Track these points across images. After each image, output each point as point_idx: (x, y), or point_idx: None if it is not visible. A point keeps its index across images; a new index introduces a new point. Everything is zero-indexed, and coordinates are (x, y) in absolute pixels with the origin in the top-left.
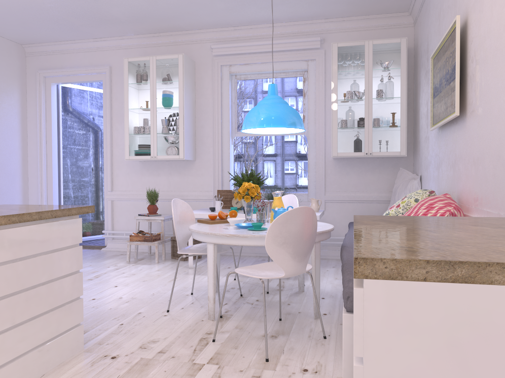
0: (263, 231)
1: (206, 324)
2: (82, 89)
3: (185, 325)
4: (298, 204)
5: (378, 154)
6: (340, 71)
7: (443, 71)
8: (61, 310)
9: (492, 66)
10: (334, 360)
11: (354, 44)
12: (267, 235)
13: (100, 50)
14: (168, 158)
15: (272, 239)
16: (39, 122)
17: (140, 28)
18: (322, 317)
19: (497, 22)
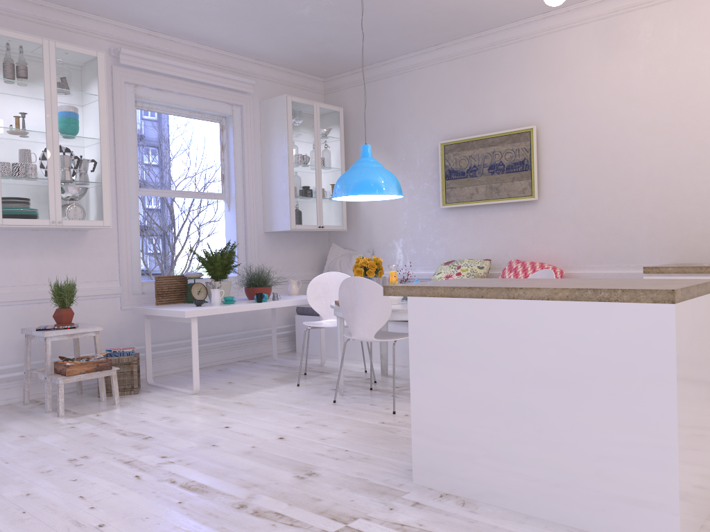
0: None
1: None
2: None
3: None
4: None
5: (328, 228)
6: (294, 129)
7: (489, 161)
8: None
9: (600, 172)
10: None
11: (305, 102)
12: None
13: None
14: (85, 225)
15: None
16: None
17: None
18: None
19: (607, 145)
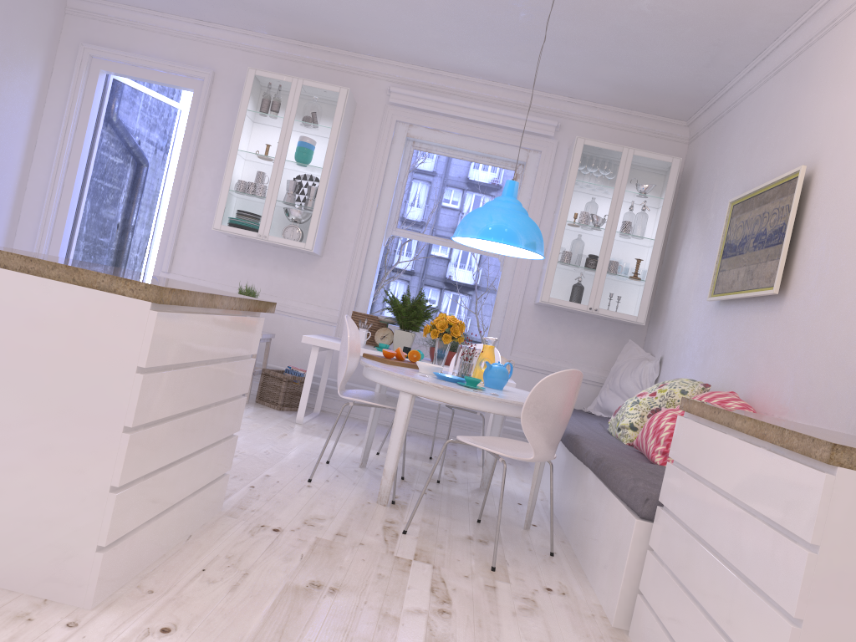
0: (482, 391)
1: (378, 509)
2: (144, 92)
3: (348, 504)
4: (500, 361)
5: (607, 313)
6: (579, 180)
7: (755, 227)
8: (221, 447)
9: (852, 248)
10: (578, 583)
11: (608, 147)
12: (528, 398)
13: (202, 41)
14: (287, 244)
15: (533, 406)
16: (64, 129)
17: (285, 28)
18: (533, 528)
19: None
